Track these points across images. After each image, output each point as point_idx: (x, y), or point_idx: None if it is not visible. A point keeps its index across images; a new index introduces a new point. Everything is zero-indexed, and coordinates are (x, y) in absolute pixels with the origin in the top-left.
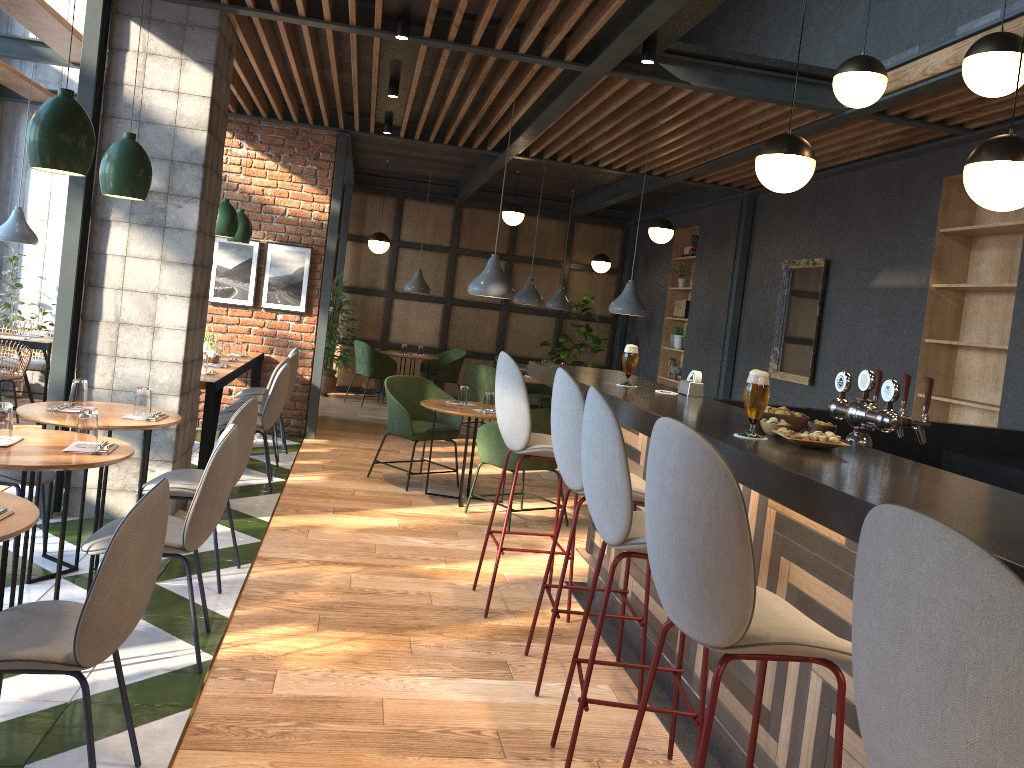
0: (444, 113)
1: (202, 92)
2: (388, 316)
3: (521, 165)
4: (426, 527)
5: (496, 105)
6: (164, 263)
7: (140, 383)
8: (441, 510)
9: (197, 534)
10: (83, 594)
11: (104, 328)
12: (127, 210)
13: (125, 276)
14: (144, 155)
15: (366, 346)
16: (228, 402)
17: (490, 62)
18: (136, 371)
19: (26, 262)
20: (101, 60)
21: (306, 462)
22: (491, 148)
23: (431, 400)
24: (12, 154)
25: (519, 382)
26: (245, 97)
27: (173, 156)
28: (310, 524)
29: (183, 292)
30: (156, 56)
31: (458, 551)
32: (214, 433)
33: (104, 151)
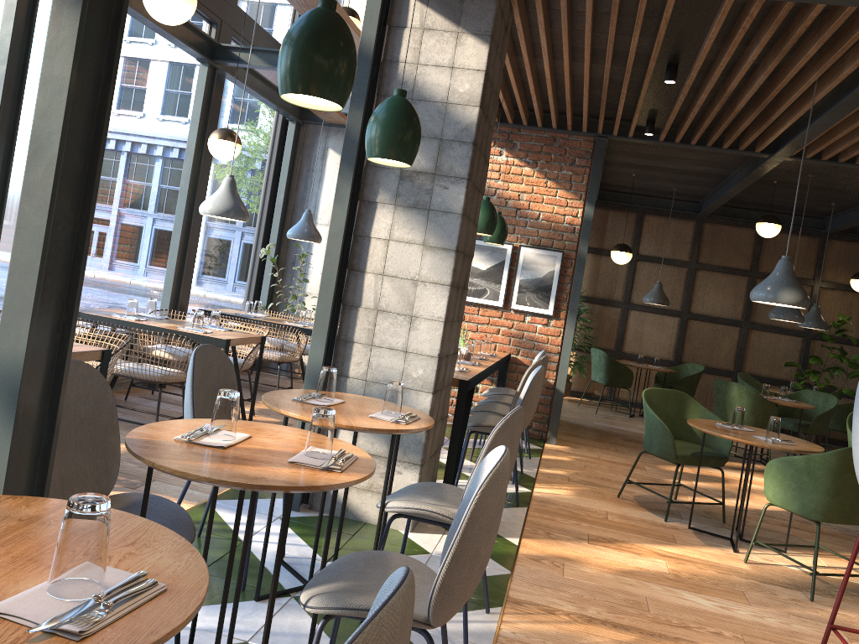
0: (721, 103)
1: (476, 65)
2: (623, 326)
3: (782, 174)
4: (702, 579)
5: (785, 91)
6: (426, 248)
7: (393, 376)
8: (713, 554)
9: (447, 605)
10: (310, 628)
11: (362, 314)
12: (393, 191)
13: (386, 261)
14: (413, 113)
15: (603, 354)
16: (474, 399)
17: (812, 16)
18: (390, 362)
19: (313, 261)
20: (379, 40)
21: (550, 471)
22: (761, 149)
23: (698, 419)
24: (309, 168)
25: None
26: (508, 103)
27: (442, 134)
28: (564, 555)
29: (443, 280)
30: (432, 31)
31: (756, 625)
32: (463, 434)
33: None
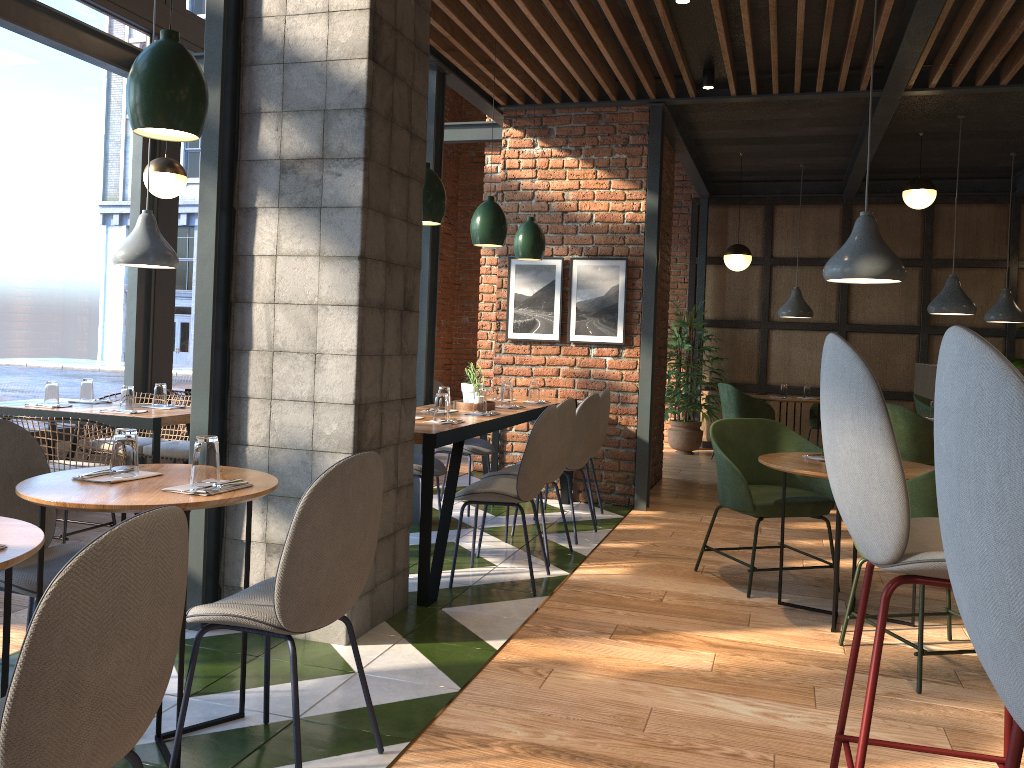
0: (773, 24)
1: (357, 4)
2: (764, 352)
3: (924, 120)
4: (759, 674)
5: None
6: (323, 259)
7: (302, 436)
8: (797, 638)
9: (37, 767)
10: None
11: (255, 360)
12: (275, 190)
13: (276, 283)
14: (183, 59)
15: (731, 389)
16: None
17: None
18: (296, 419)
19: None
20: None
21: (615, 545)
22: (865, 84)
23: (779, 454)
24: None
25: (868, 398)
26: (523, 76)
27: (326, 104)
28: (560, 658)
29: (348, 299)
30: None
31: (807, 738)
32: (450, 507)
33: (245, 114)
